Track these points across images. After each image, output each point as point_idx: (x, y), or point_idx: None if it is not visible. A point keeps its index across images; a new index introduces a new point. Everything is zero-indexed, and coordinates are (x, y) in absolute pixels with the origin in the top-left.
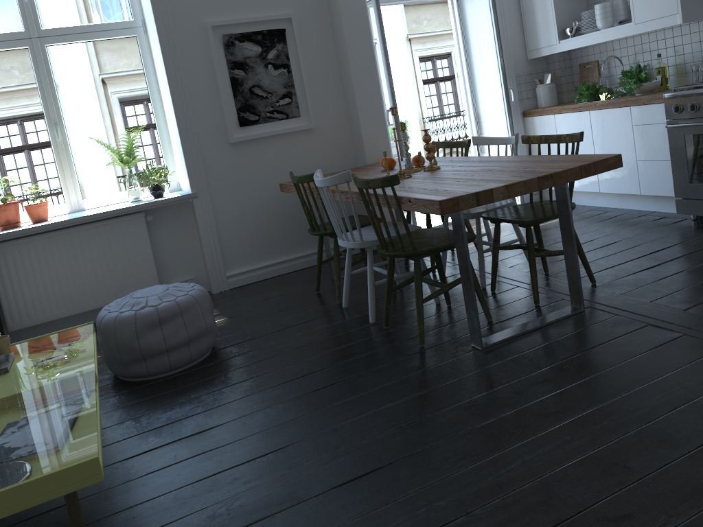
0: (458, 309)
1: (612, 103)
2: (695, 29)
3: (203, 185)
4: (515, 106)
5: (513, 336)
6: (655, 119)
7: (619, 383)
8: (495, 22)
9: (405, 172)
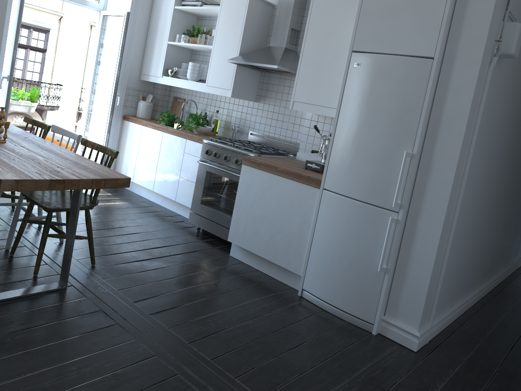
0: None
1: (177, 133)
2: (241, 103)
3: None
4: (119, 109)
5: None
6: (197, 153)
7: (34, 363)
8: (122, 43)
9: None
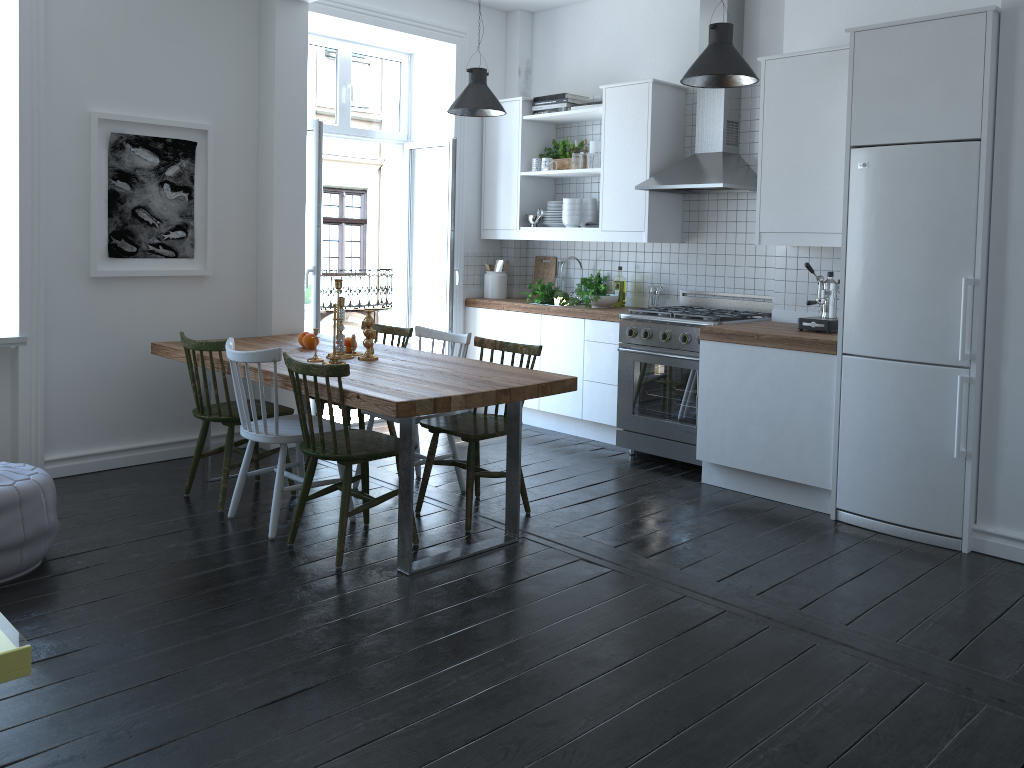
0: (379, 530)
1: (567, 312)
2: (658, 249)
3: (39, 328)
4: (459, 291)
5: (444, 562)
6: (608, 338)
7: (551, 613)
8: (452, 188)
9: (339, 358)
